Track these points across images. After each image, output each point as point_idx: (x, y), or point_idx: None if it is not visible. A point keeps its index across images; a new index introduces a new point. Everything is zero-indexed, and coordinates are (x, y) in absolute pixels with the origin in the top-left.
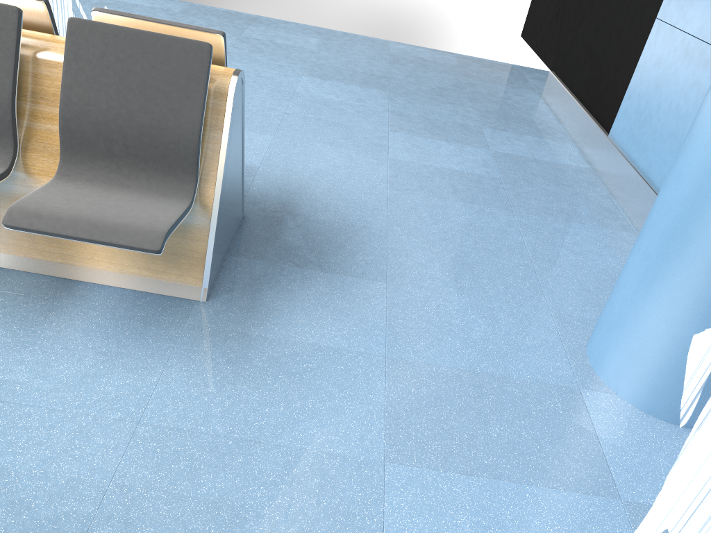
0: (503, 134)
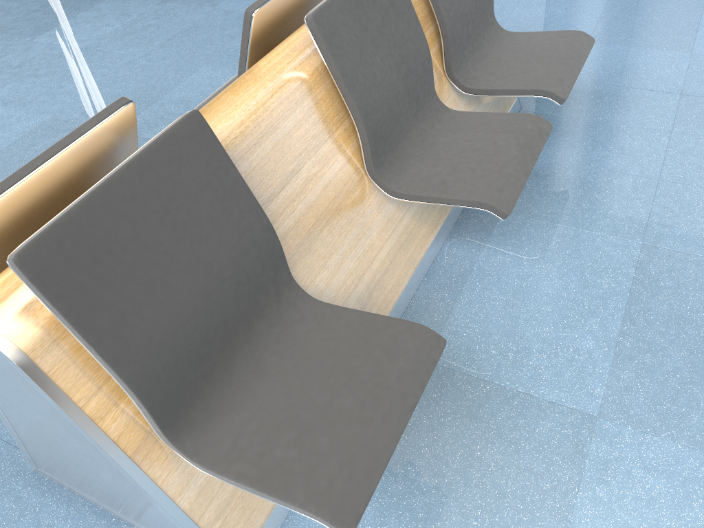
0: None
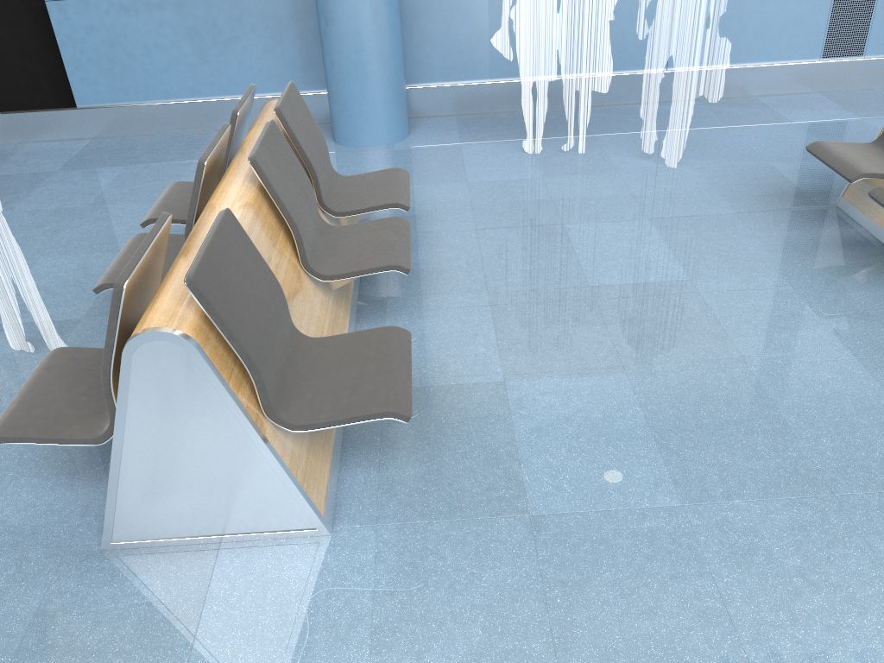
0: (11, 167)
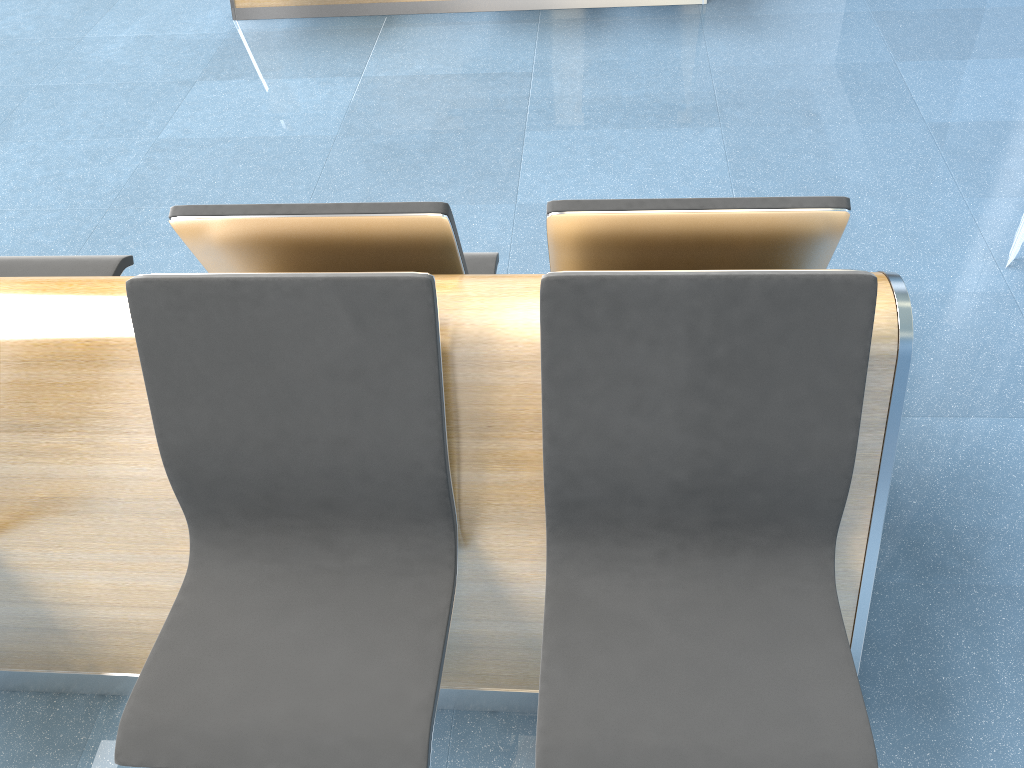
0: None
